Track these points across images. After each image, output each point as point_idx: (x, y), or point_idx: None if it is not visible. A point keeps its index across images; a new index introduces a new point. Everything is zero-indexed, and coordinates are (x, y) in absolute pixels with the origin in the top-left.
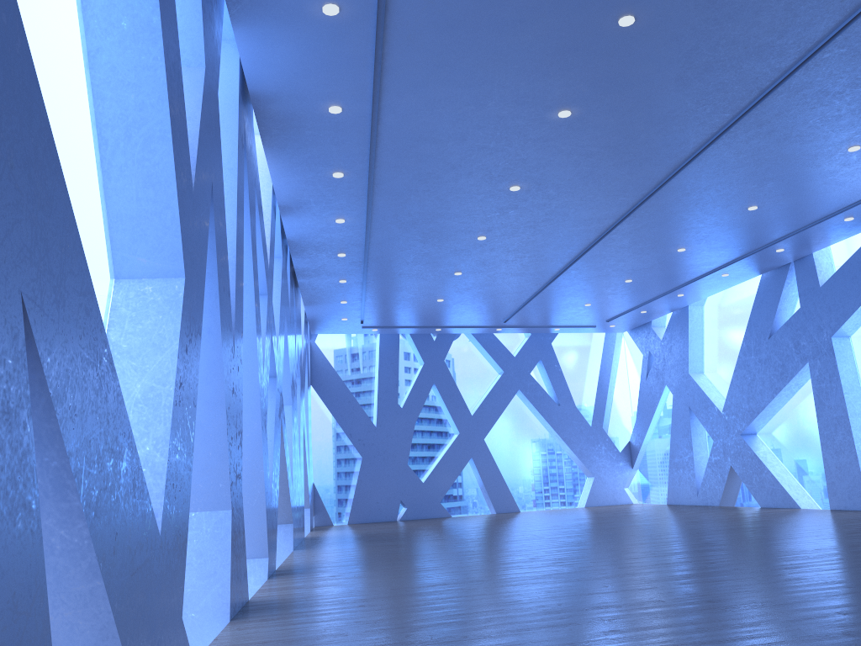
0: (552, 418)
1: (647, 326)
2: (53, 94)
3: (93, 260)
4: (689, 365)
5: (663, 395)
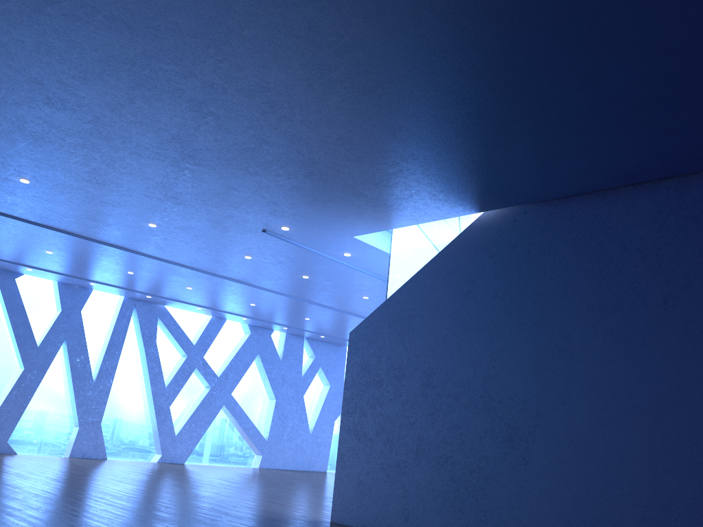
0: None
1: None
2: None
3: (6, 366)
4: None
5: None
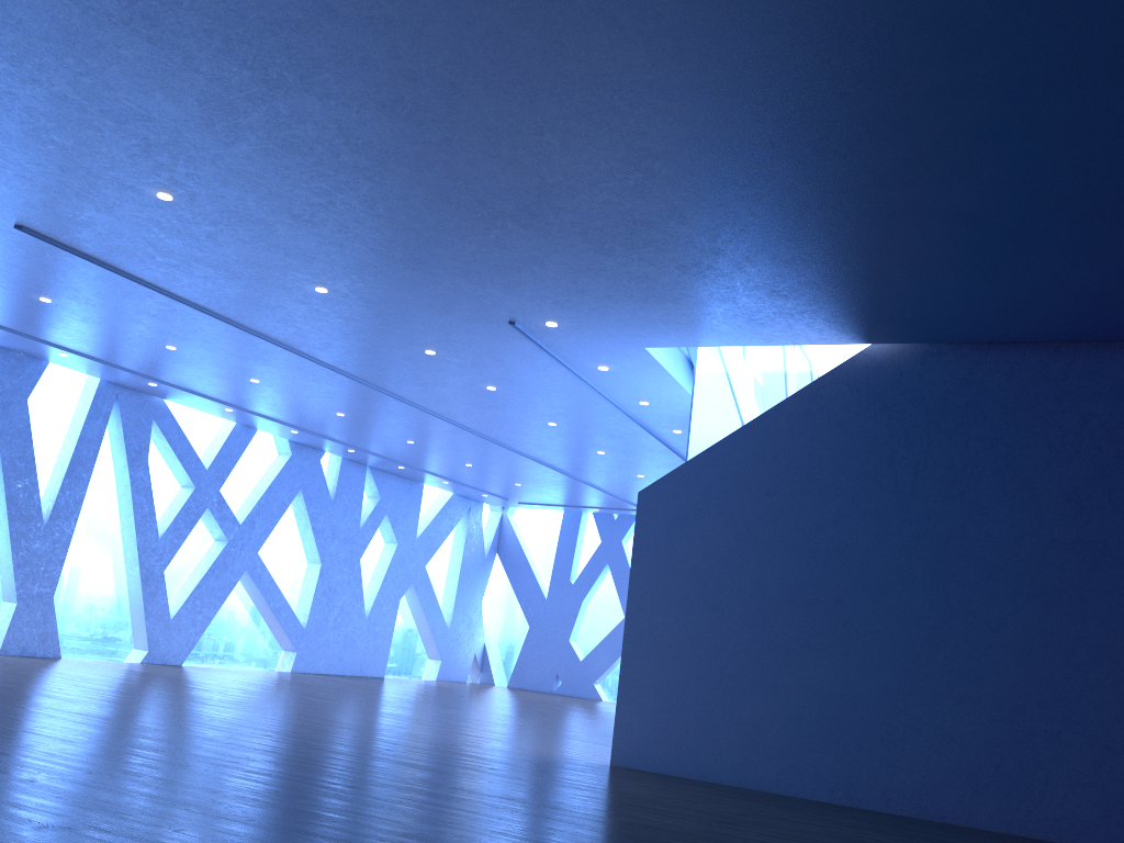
0: None
1: None
2: None
3: None
4: None
5: None
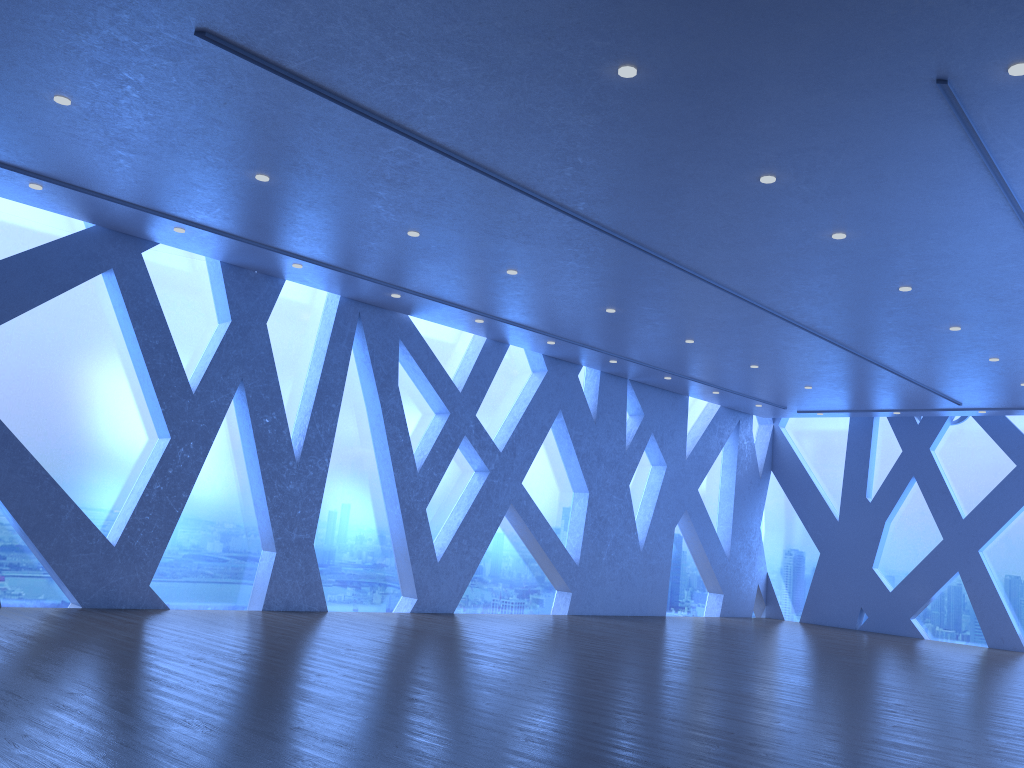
0: None
1: None
2: (90, 379)
3: (132, 434)
4: None
5: None
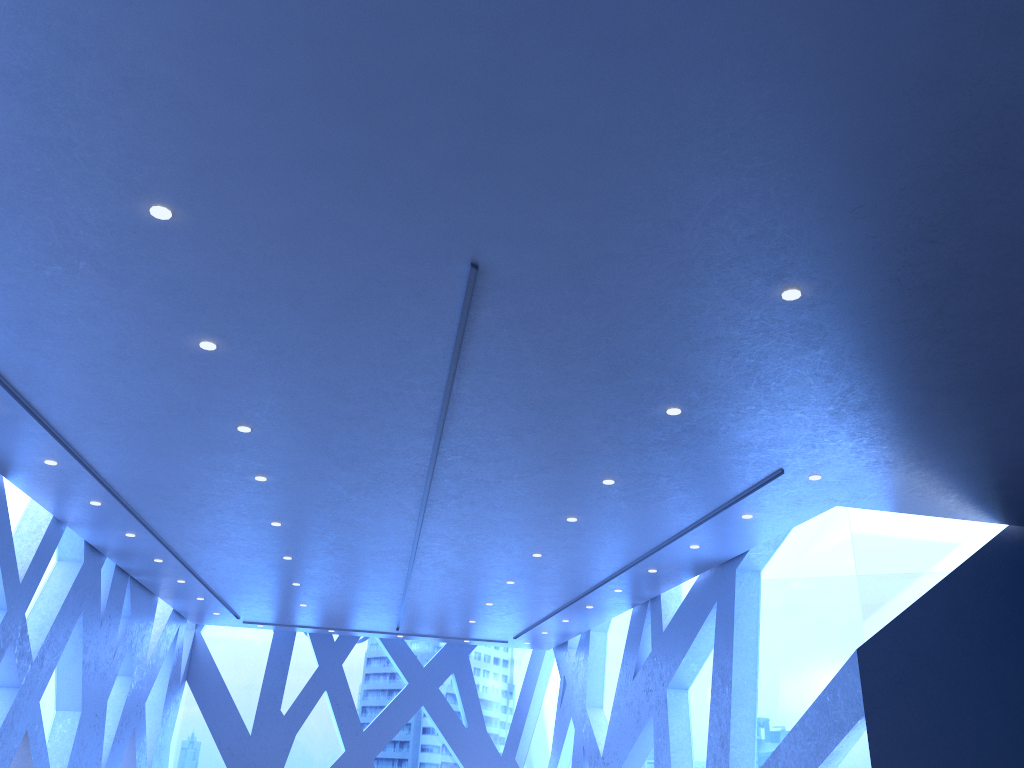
0: (457, 742)
1: (565, 647)
2: None
3: None
4: (586, 697)
5: (572, 728)
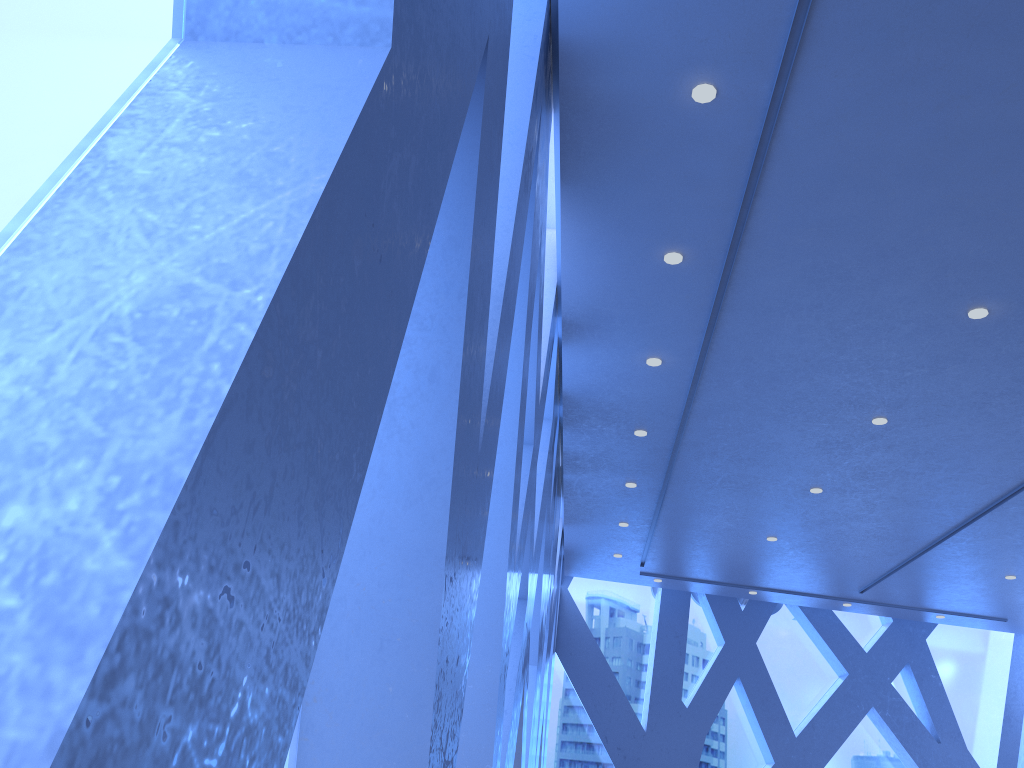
0: (928, 762)
1: None
2: None
3: None
4: None
5: None
